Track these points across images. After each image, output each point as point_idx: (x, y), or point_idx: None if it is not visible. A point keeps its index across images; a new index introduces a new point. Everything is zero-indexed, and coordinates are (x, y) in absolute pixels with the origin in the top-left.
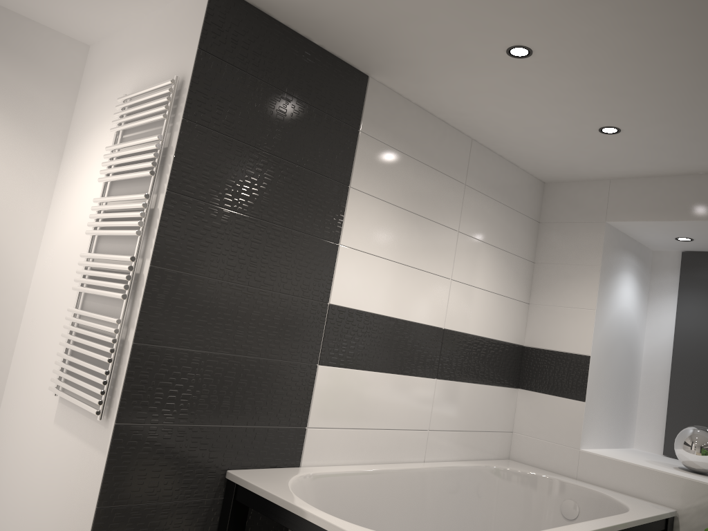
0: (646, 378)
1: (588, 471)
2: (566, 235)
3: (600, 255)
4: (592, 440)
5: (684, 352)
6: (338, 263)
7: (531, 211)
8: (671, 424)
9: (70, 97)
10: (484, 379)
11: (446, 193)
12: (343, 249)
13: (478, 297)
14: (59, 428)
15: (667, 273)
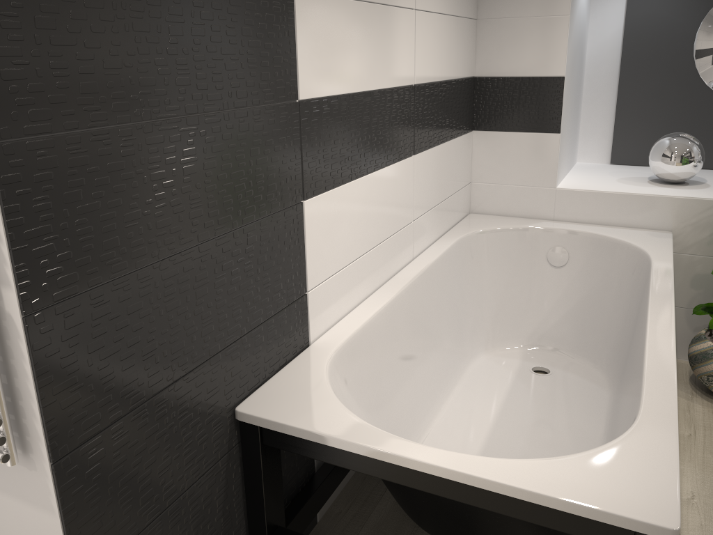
0: (590, 83)
1: (567, 210)
2: None
3: None
4: (561, 172)
5: (635, 45)
6: (298, 25)
7: None
8: (620, 129)
9: None
10: (449, 135)
11: None
12: None
13: (439, 27)
14: None
15: None
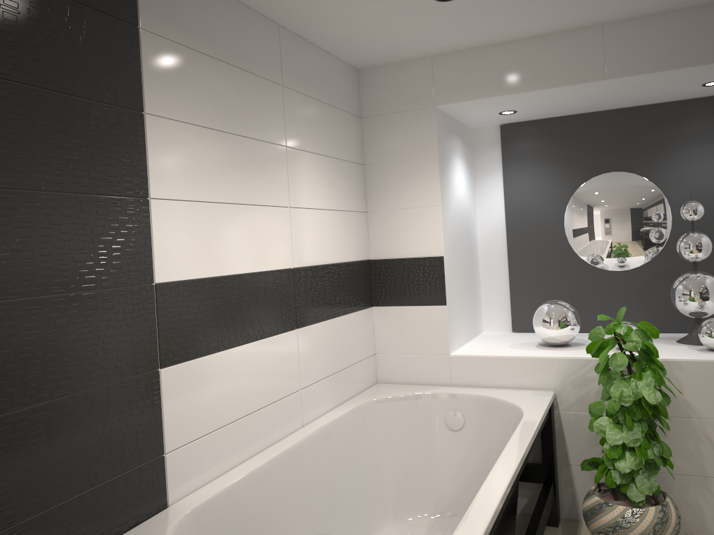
0: (484, 261)
1: (461, 375)
2: (394, 128)
3: (435, 145)
4: (457, 340)
5: (517, 227)
6: (154, 224)
7: (352, 106)
8: (516, 300)
9: None
10: (342, 310)
11: (264, 100)
12: (157, 203)
13: (320, 220)
14: None
15: (489, 150)
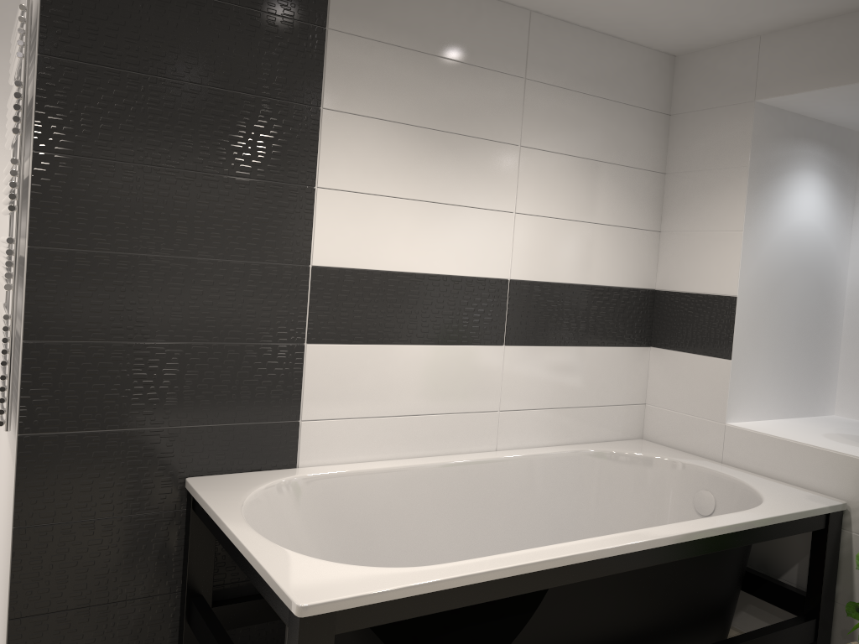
0: (851, 318)
1: (735, 452)
2: (704, 128)
3: (748, 151)
4: (750, 409)
5: None
6: (318, 211)
7: (652, 100)
8: None
9: (8, 46)
10: (588, 340)
11: (491, 95)
12: (324, 192)
13: (566, 232)
14: (7, 438)
15: None
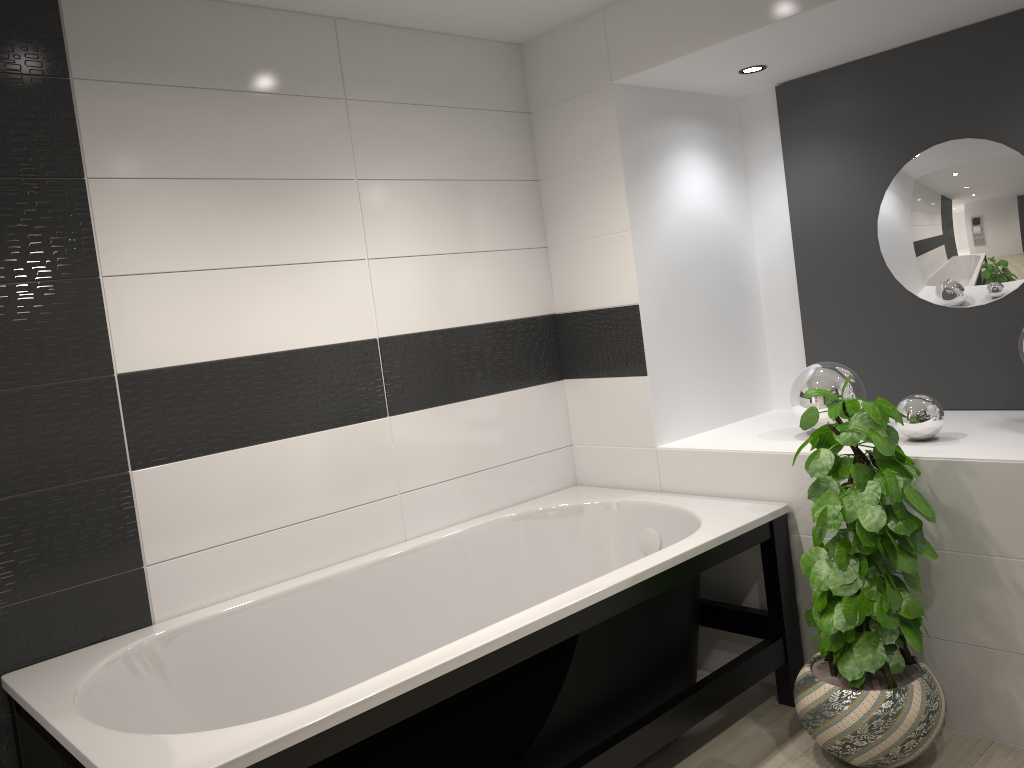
0: (768, 302)
1: (672, 477)
2: (567, 122)
3: (617, 140)
4: (680, 425)
5: (809, 247)
6: (110, 306)
7: (506, 100)
8: (813, 361)
9: None
10: (489, 388)
11: (307, 125)
12: (114, 281)
13: (436, 269)
14: None
15: (764, 128)
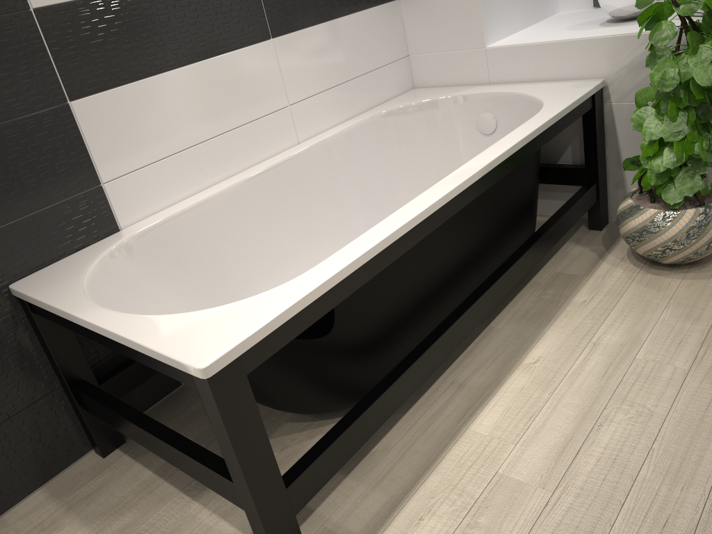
0: None
1: (500, 71)
2: None
3: None
4: (501, 28)
5: None
6: None
7: None
8: None
9: None
10: (345, 9)
11: None
12: None
13: None
14: None
15: None
